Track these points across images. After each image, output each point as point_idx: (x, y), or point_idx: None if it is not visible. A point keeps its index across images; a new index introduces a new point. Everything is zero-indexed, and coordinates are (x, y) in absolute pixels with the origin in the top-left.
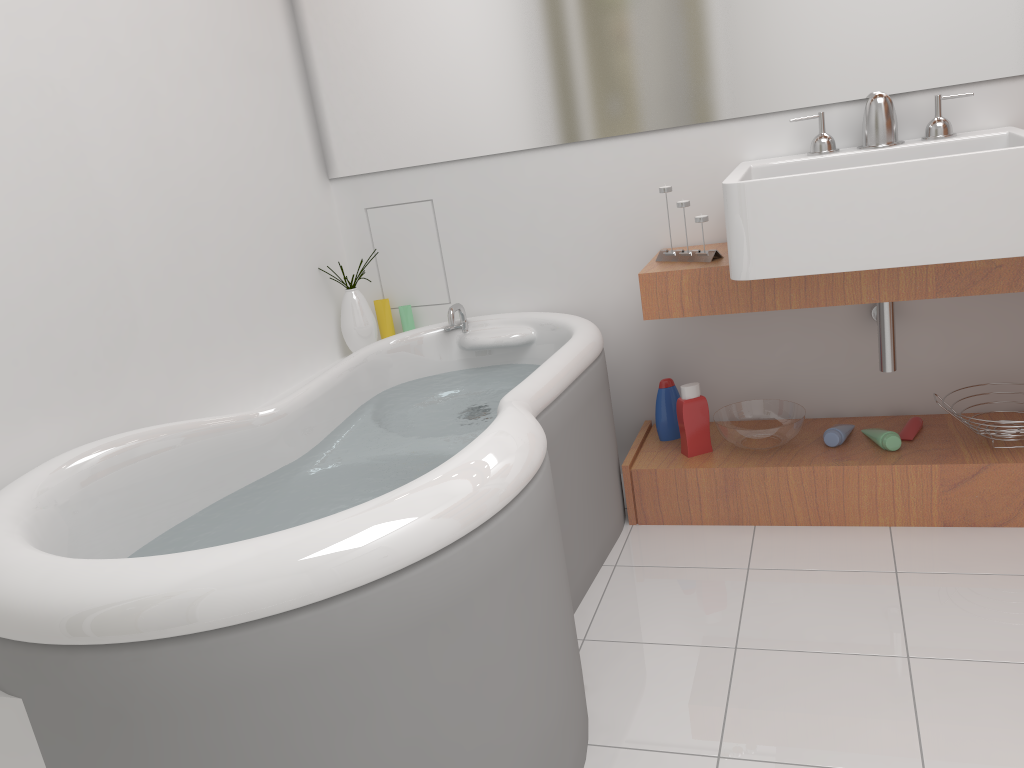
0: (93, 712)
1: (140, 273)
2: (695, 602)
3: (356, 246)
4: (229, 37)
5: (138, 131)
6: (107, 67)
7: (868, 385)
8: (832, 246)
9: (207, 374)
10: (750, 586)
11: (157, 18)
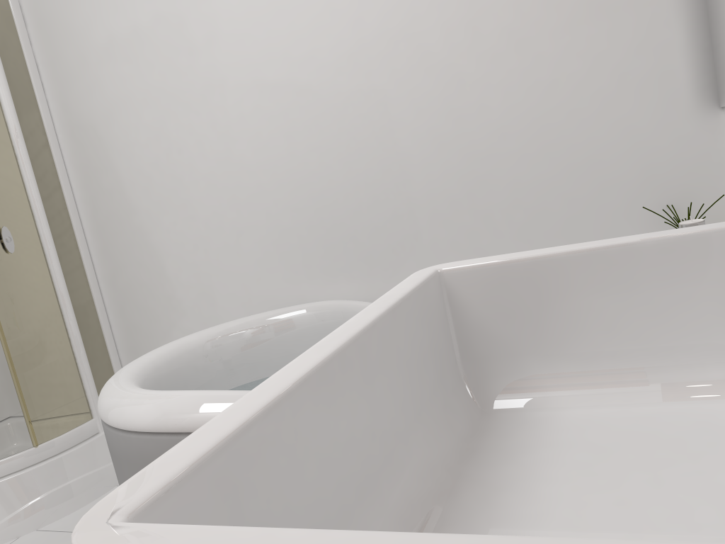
0: None
1: (426, 204)
2: None
3: None
4: None
5: (441, 106)
6: (420, 67)
7: None
8: None
9: None
10: None
11: (475, 13)
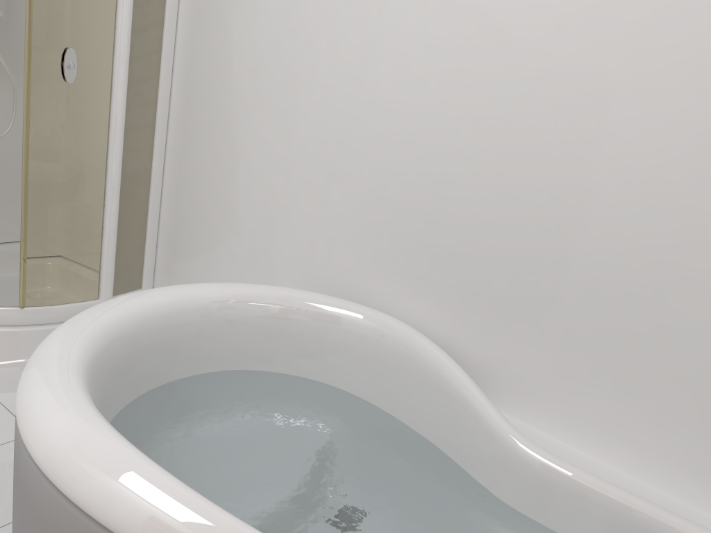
0: None
1: (588, 269)
2: None
3: None
4: None
5: (686, 147)
6: (686, 73)
7: None
8: None
9: (607, 402)
10: None
11: None
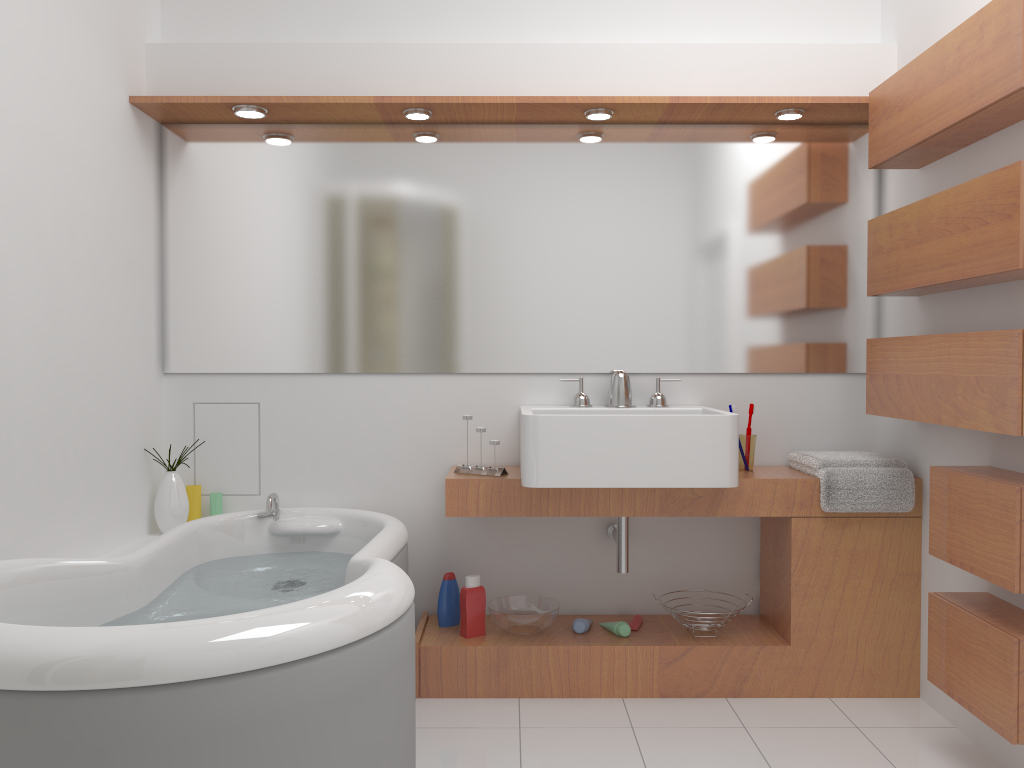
0: (75, 754)
1: (23, 423)
2: (482, 751)
3: (177, 435)
4: (117, 242)
5: (45, 303)
6: (35, 247)
7: (602, 588)
8: (597, 468)
9: (51, 526)
10: (524, 739)
11: (74, 217)
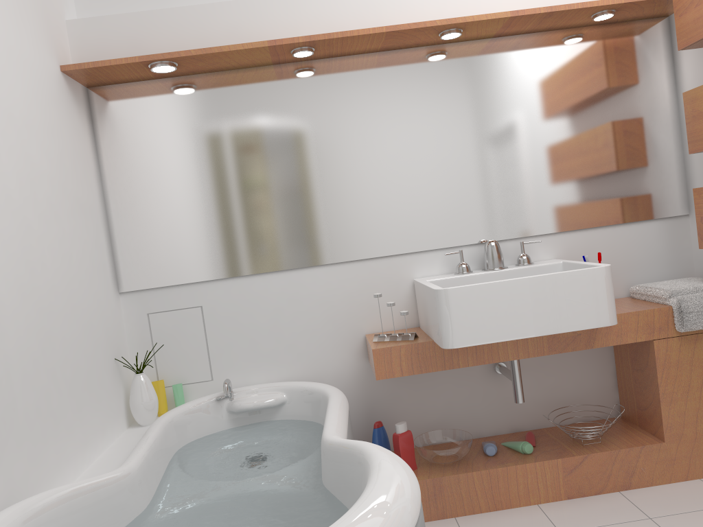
0: None
1: (18, 363)
2: None
3: (138, 341)
4: (69, 190)
5: (20, 253)
6: (5, 205)
7: (496, 414)
8: (503, 325)
9: (55, 446)
10: None
11: (33, 173)
